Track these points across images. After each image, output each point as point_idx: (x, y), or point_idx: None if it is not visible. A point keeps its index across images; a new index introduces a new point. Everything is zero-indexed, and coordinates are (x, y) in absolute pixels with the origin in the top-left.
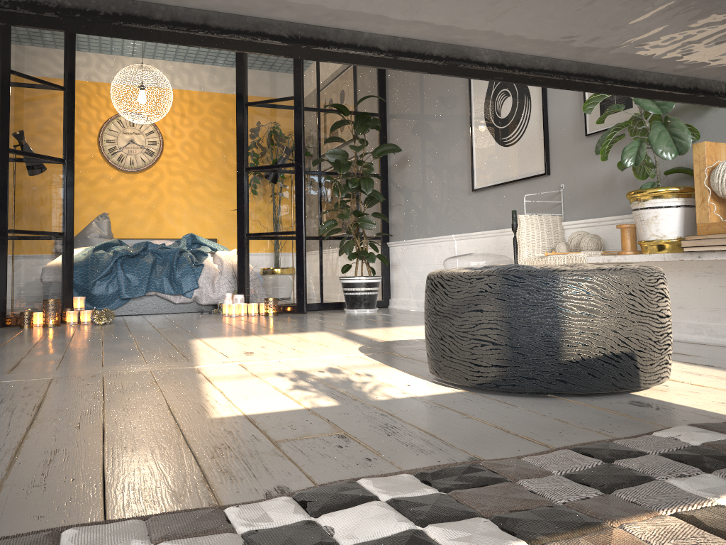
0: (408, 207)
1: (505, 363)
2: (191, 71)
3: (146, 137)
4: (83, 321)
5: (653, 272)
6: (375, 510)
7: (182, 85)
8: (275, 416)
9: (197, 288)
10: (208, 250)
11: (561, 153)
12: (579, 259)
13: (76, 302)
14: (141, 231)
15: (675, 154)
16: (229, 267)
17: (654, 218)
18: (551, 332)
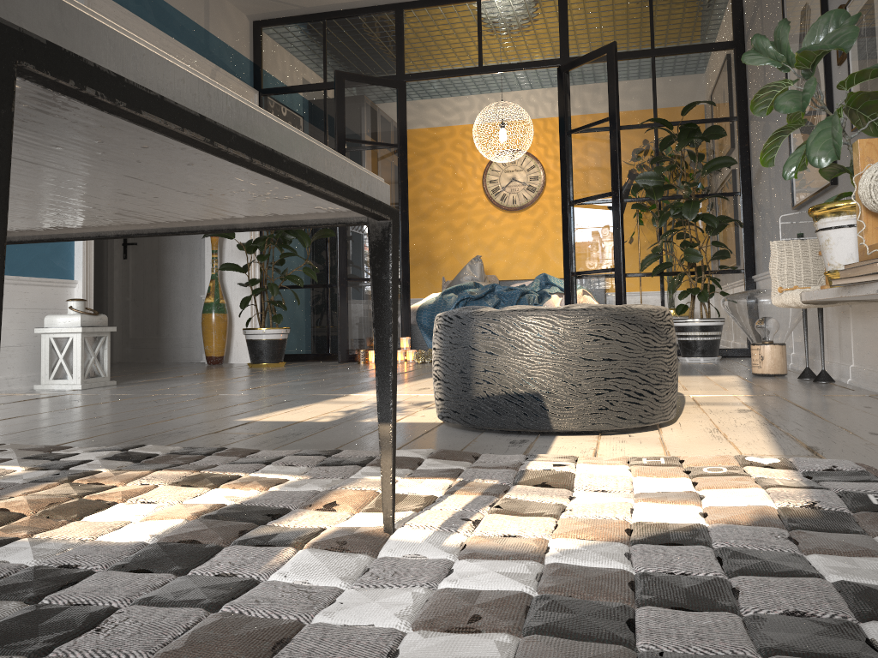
0: (763, 231)
1: (443, 397)
2: None
3: (527, 173)
4: (407, 360)
5: (583, 312)
6: (104, 452)
7: None
8: (266, 423)
9: None
10: (553, 290)
11: (843, 155)
12: (796, 296)
13: (401, 342)
14: (526, 272)
15: (829, 159)
16: None
17: (827, 242)
18: (465, 369)
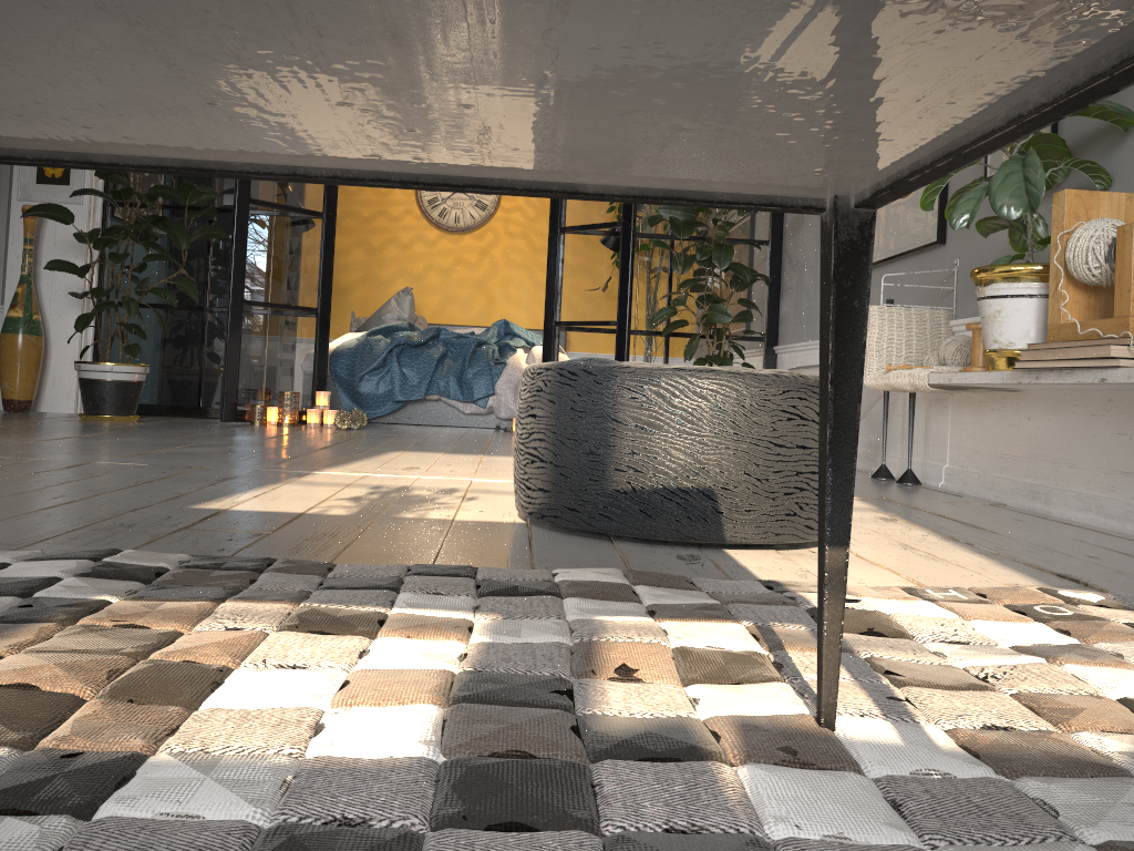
0: (798, 293)
1: (549, 487)
2: None
3: None
4: (325, 423)
5: (776, 380)
6: (65, 563)
7: None
8: (250, 514)
9: (493, 395)
10: (519, 343)
11: None
12: (920, 377)
13: (318, 398)
14: (465, 315)
15: (1022, 210)
16: None
17: (997, 313)
18: (598, 449)
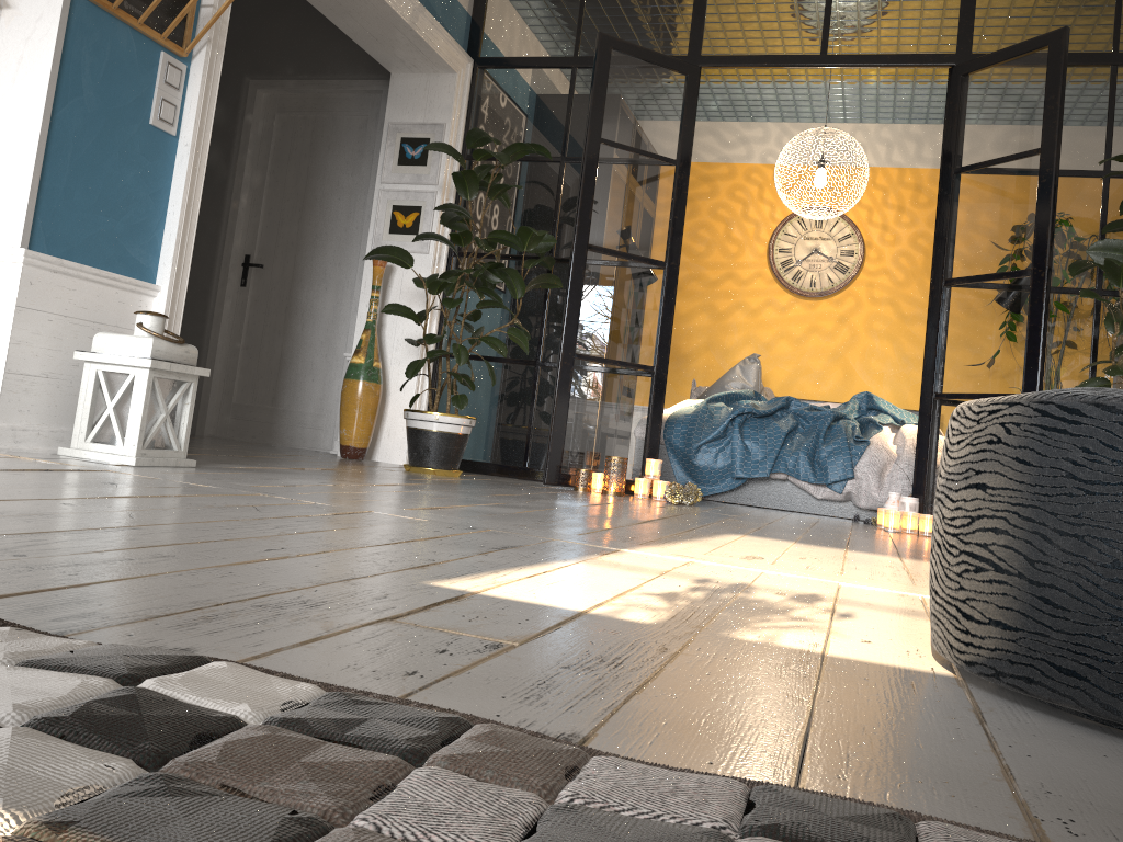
0: None
1: (1014, 621)
2: (921, 137)
3: (838, 244)
4: (654, 496)
5: None
6: (55, 684)
7: (904, 160)
8: (504, 605)
9: (851, 478)
10: (885, 420)
11: None
12: None
13: (647, 466)
14: (817, 389)
15: None
16: (913, 452)
17: None
18: None
